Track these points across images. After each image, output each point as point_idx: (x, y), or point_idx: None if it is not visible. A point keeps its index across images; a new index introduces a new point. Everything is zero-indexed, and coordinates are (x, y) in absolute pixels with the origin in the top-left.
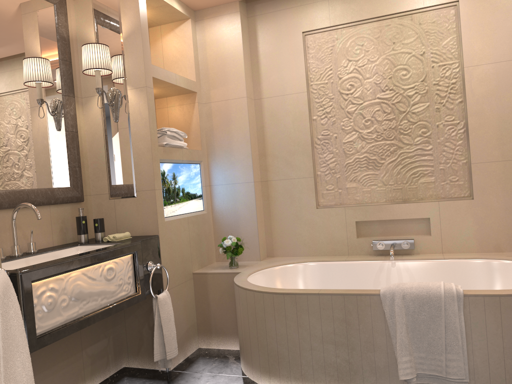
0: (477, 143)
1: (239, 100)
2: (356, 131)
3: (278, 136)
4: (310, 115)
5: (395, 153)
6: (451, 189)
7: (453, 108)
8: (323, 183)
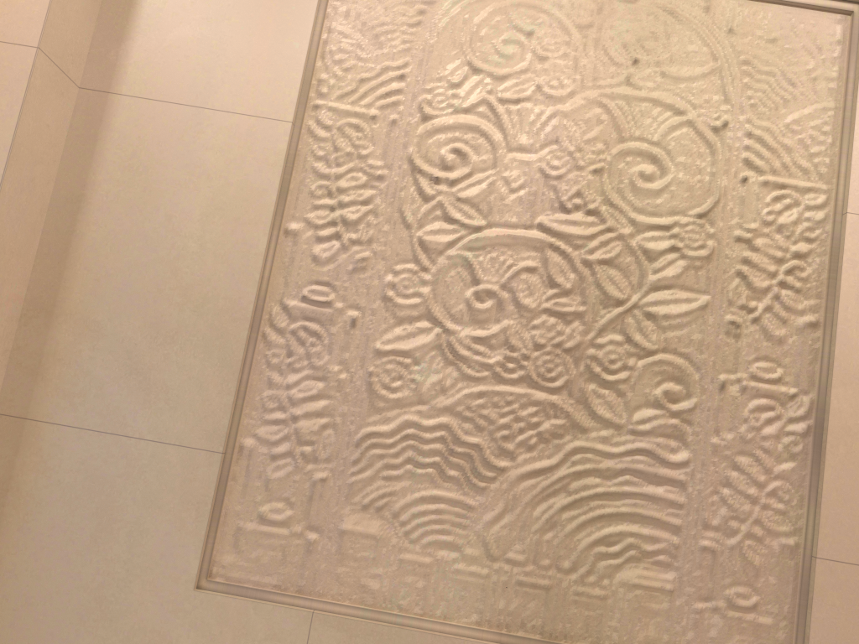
0: (849, 486)
1: (0, 51)
2: (436, 321)
3: (130, 251)
4: (282, 211)
5: (555, 443)
6: (726, 635)
7: (784, 338)
8: (255, 490)
